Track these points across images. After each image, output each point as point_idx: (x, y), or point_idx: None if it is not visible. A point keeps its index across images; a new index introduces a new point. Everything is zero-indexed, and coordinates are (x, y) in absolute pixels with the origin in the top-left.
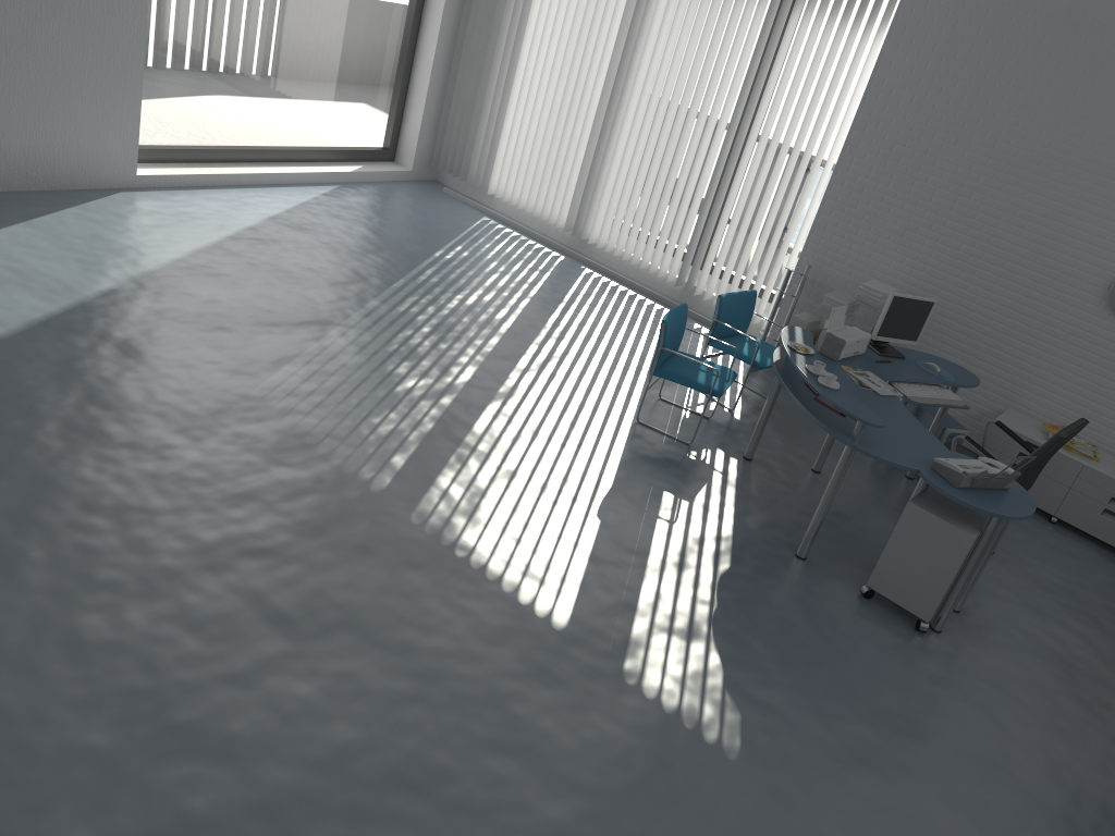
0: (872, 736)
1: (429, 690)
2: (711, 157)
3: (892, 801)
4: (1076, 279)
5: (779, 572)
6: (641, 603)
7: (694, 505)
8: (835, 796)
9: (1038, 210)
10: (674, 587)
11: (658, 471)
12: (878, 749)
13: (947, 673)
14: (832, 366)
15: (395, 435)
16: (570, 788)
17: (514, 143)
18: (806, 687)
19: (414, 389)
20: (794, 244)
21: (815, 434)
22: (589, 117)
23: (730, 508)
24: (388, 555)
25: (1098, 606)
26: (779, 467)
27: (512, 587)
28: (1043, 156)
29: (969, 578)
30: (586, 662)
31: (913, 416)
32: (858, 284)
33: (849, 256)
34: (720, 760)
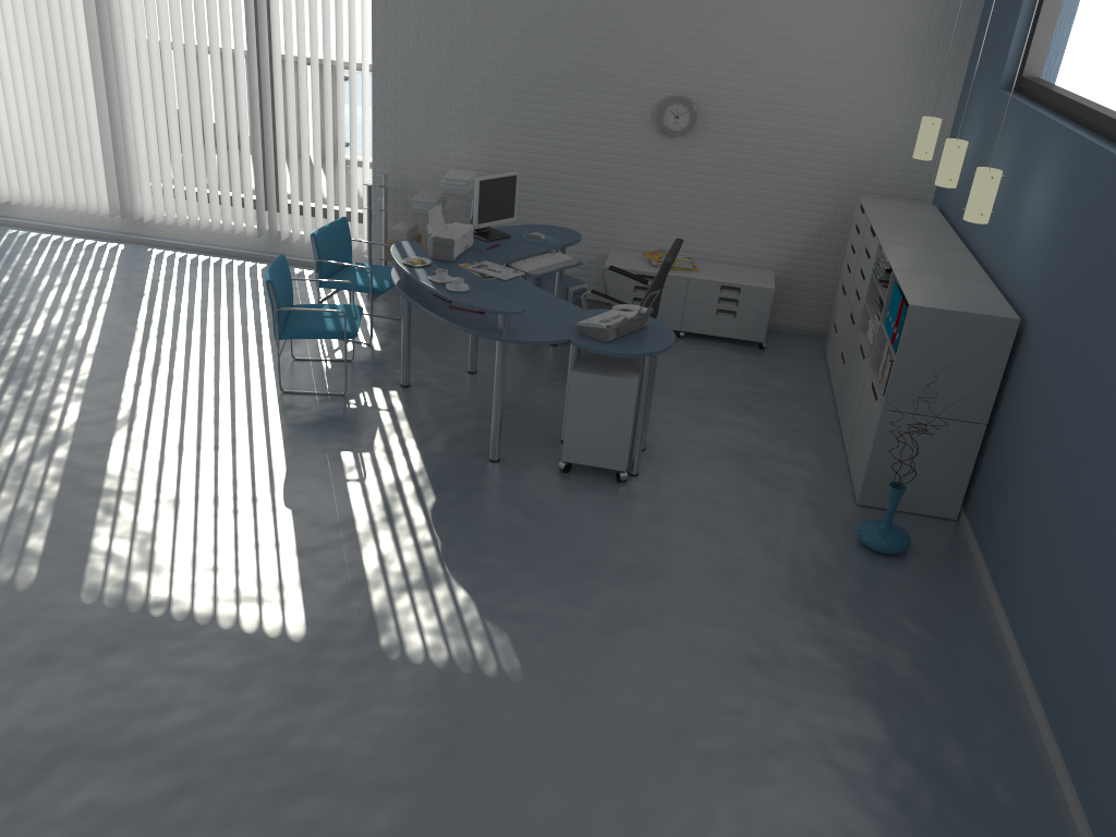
0: (625, 595)
1: (192, 774)
2: (242, 92)
3: (665, 645)
4: (624, 114)
5: (482, 483)
6: (370, 574)
7: (376, 453)
8: (619, 665)
9: (571, 60)
10: (394, 543)
11: (326, 434)
12: (634, 604)
13: (659, 508)
14: (451, 268)
15: (19, 516)
16: (384, 792)
17: (8, 136)
18: (552, 579)
19: (16, 454)
20: (361, 157)
21: (456, 337)
22: (87, 83)
23: (411, 442)
24: (75, 653)
25: (744, 395)
26: (438, 382)
27: (231, 620)
28: (558, 7)
29: (645, 418)
30: (342, 659)
31: (541, 289)
32: (438, 178)
33: (420, 153)
34: (509, 687)
